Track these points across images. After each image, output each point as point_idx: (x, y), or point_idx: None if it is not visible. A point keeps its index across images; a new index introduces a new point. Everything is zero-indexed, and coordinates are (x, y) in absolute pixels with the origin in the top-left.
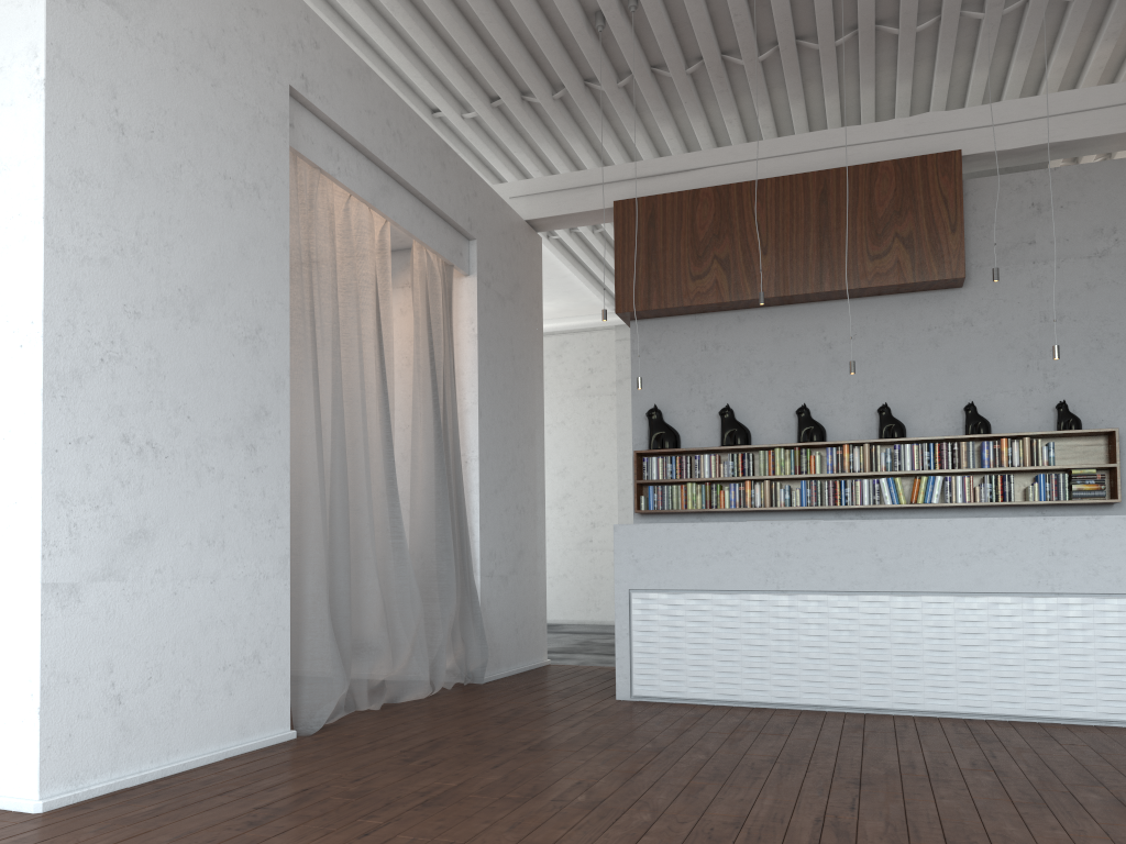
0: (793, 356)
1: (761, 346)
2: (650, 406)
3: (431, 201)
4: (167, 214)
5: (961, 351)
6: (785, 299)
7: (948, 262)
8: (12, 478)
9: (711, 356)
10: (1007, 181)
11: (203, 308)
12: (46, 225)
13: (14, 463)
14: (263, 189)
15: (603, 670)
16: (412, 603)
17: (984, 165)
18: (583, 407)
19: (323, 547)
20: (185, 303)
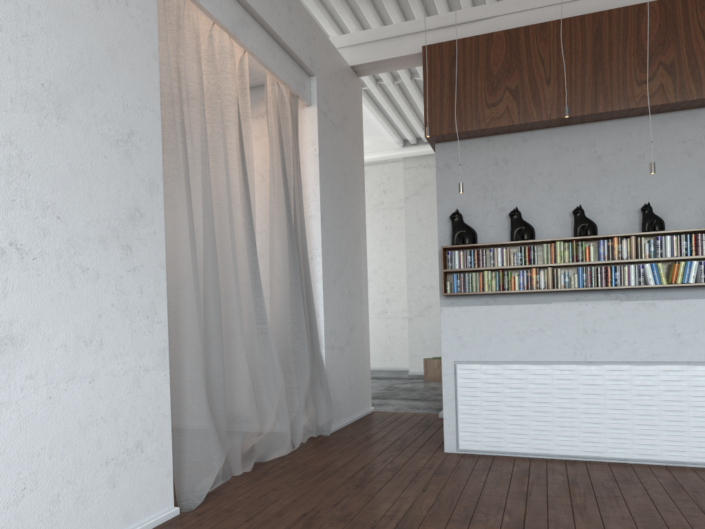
0: (569, 167)
1: (542, 160)
2: (452, 210)
3: (281, 37)
4: (25, 3)
5: None
6: (564, 121)
7: None
8: None
9: (502, 169)
10: None
11: (71, 107)
12: None
13: None
14: None
15: (417, 417)
16: (276, 379)
17: None
18: (379, 217)
19: (199, 337)
20: (49, 100)
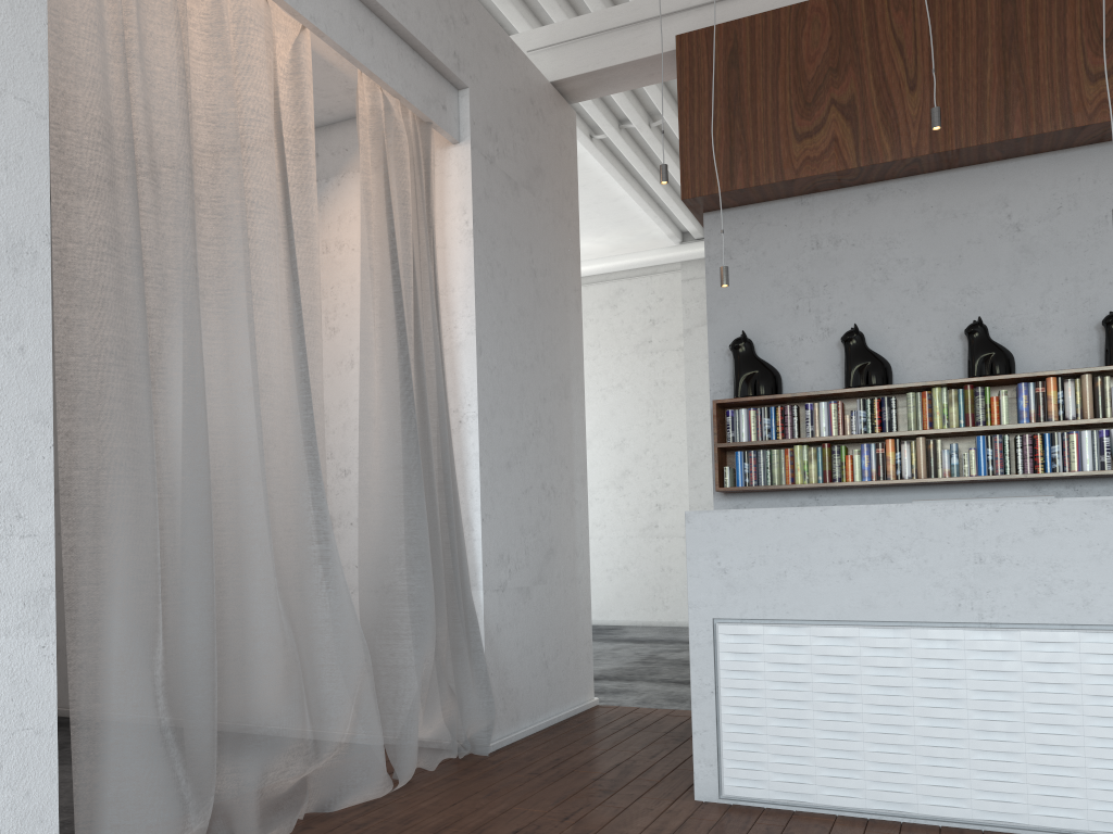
0: (957, 248)
1: (905, 236)
2: (735, 335)
3: (384, 7)
4: None
5: None
6: (946, 158)
7: None
8: None
9: (828, 256)
10: None
11: None
12: None
13: None
14: None
15: (672, 720)
16: (348, 651)
17: None
18: (644, 366)
19: (147, 568)
20: None
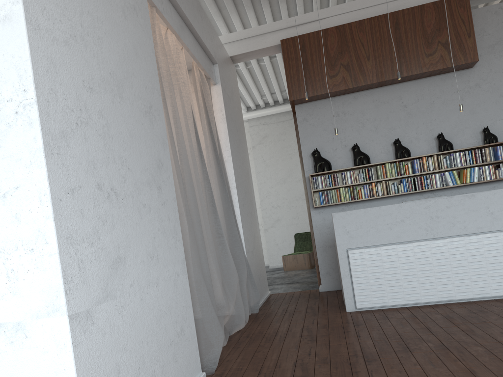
0: (386, 114)
1: (368, 111)
2: (311, 149)
3: (201, 38)
4: (95, 15)
5: (475, 101)
6: (381, 83)
7: (468, 53)
8: (25, 229)
9: (342, 119)
10: (489, 9)
11: (123, 89)
12: (24, 4)
13: (25, 215)
14: (138, 10)
15: (305, 293)
16: (234, 275)
17: (472, 3)
18: None
19: (196, 249)
20: (114, 84)
